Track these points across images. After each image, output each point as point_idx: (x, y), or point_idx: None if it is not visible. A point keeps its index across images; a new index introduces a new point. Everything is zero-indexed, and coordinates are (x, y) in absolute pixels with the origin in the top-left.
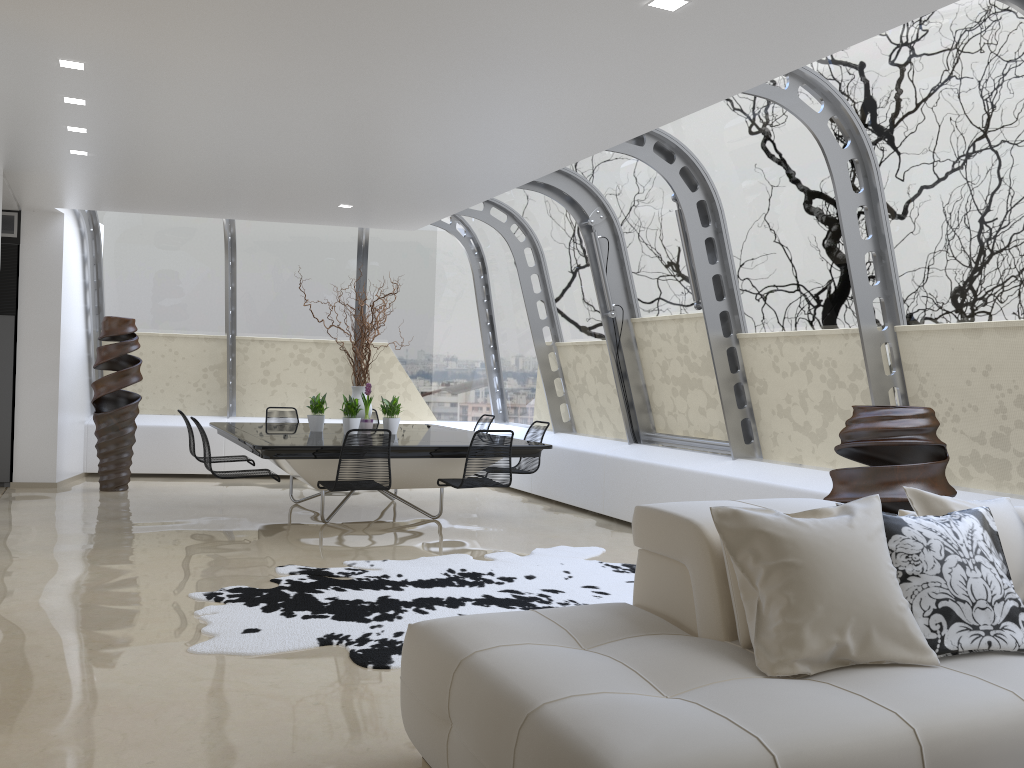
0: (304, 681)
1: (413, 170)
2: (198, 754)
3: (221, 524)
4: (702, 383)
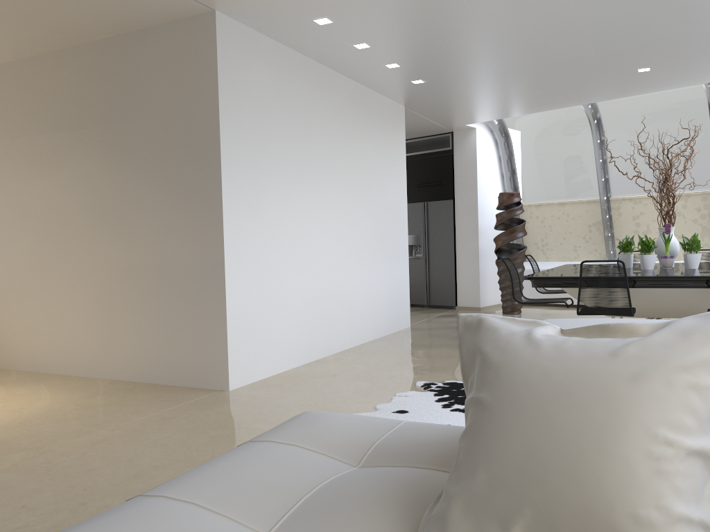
0: None
1: (649, 16)
2: None
3: None
4: None
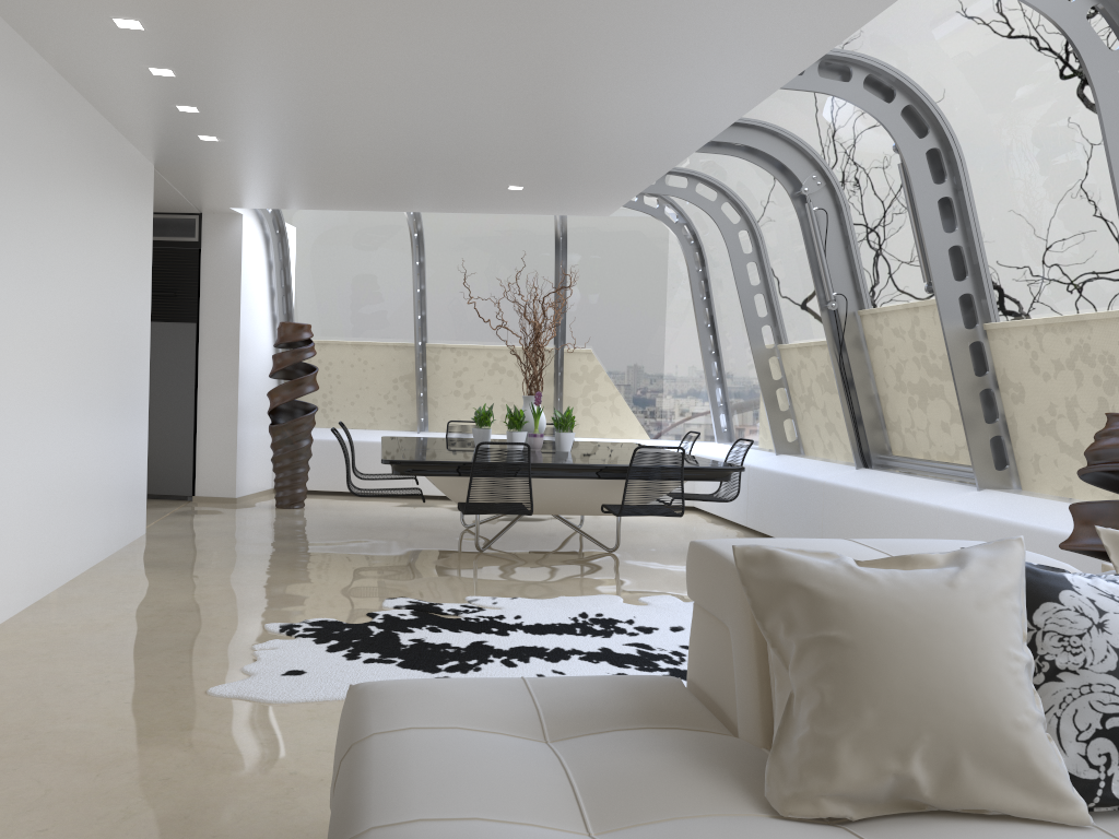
0: (303, 742)
1: (564, 134)
2: (104, 826)
3: (367, 548)
4: (944, 391)
